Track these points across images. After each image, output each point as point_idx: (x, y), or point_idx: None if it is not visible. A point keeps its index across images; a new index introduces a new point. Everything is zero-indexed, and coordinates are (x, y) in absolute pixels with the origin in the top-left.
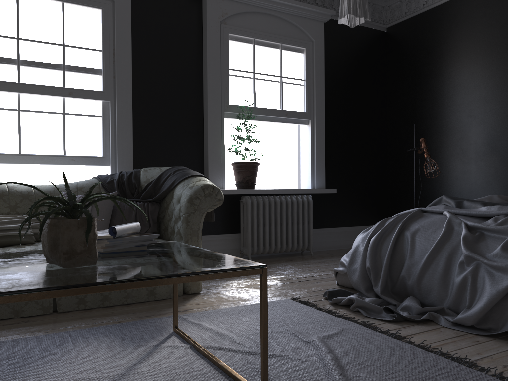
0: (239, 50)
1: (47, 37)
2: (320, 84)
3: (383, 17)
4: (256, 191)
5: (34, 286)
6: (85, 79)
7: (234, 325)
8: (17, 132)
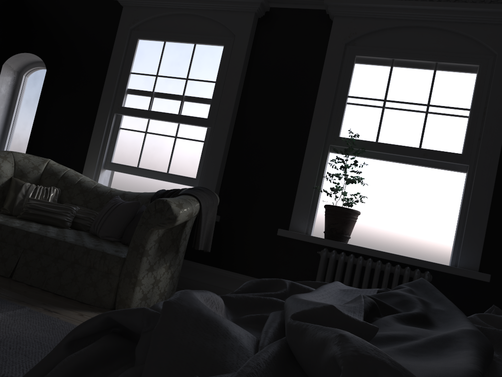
0: (367, 73)
1: (177, 73)
2: (497, 114)
3: None
4: (341, 245)
5: None
6: (196, 107)
7: (0, 327)
8: (140, 149)
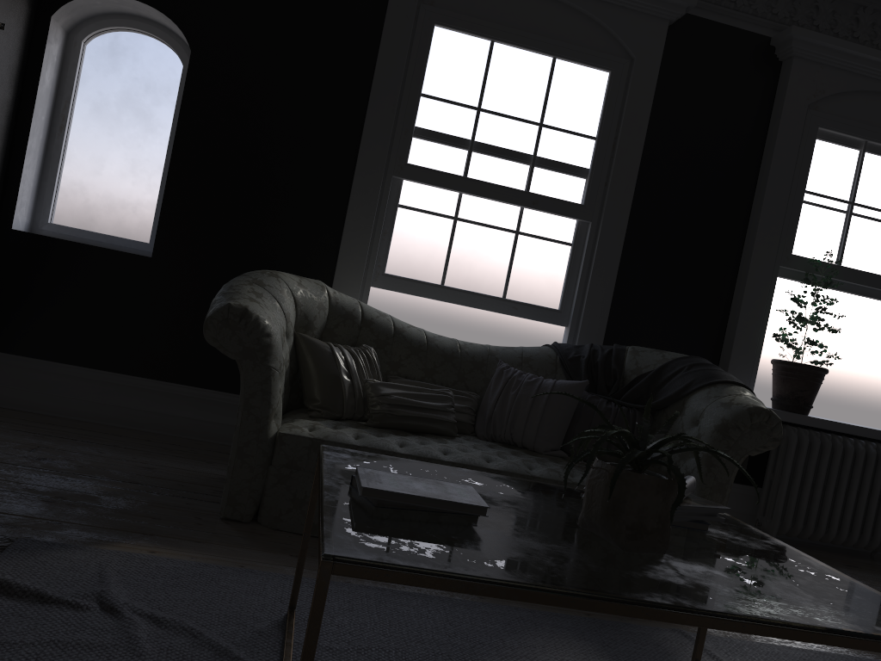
0: (831, 158)
1: (519, 110)
2: None
3: None
4: (810, 421)
5: (625, 592)
6: (561, 181)
7: None
8: (445, 251)
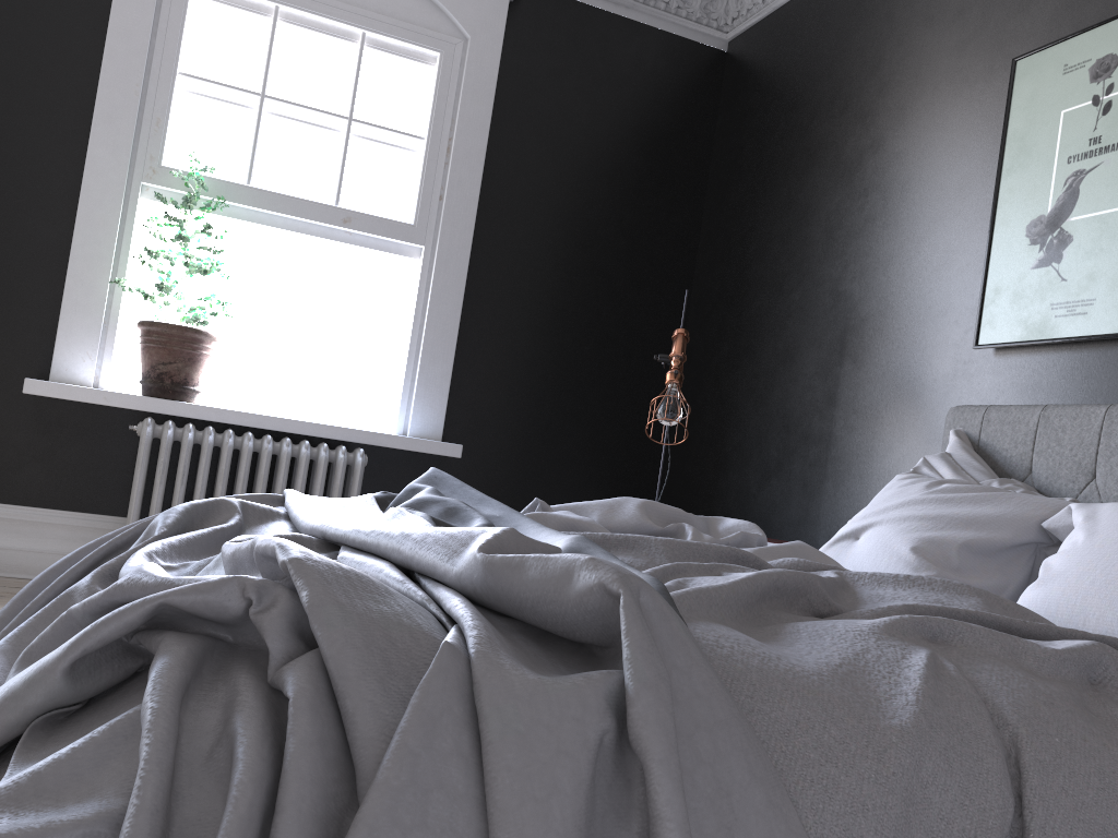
0: (222, 27)
1: None
2: (469, 154)
3: (717, 9)
4: (185, 410)
5: None
6: None
7: None
8: None
